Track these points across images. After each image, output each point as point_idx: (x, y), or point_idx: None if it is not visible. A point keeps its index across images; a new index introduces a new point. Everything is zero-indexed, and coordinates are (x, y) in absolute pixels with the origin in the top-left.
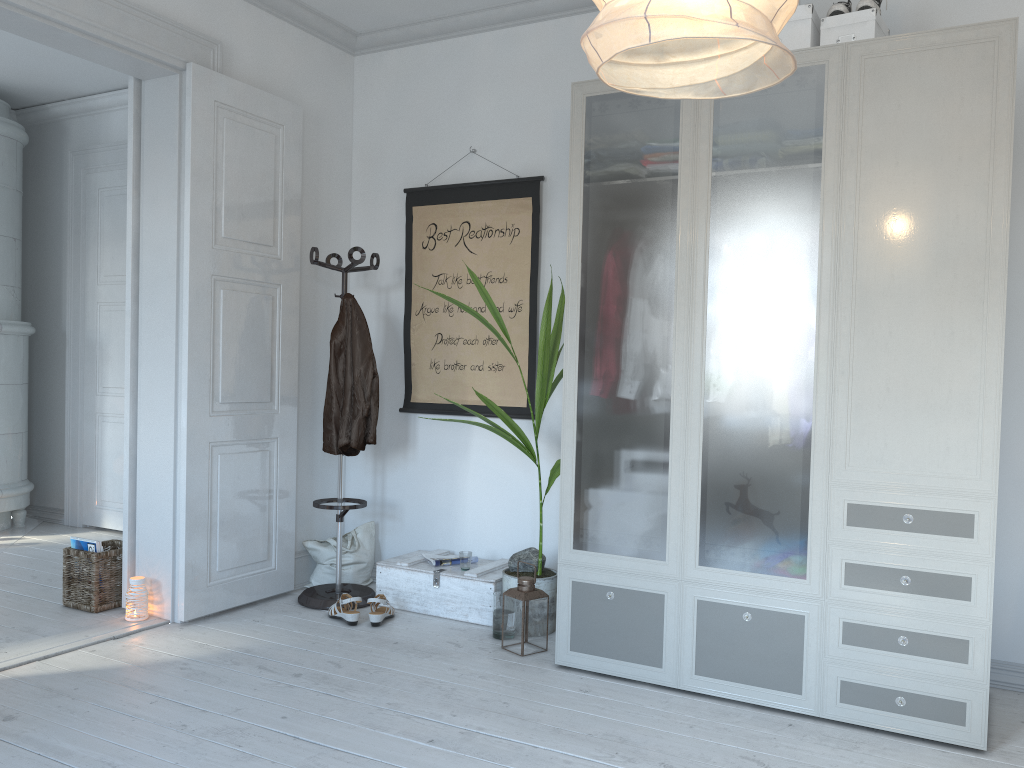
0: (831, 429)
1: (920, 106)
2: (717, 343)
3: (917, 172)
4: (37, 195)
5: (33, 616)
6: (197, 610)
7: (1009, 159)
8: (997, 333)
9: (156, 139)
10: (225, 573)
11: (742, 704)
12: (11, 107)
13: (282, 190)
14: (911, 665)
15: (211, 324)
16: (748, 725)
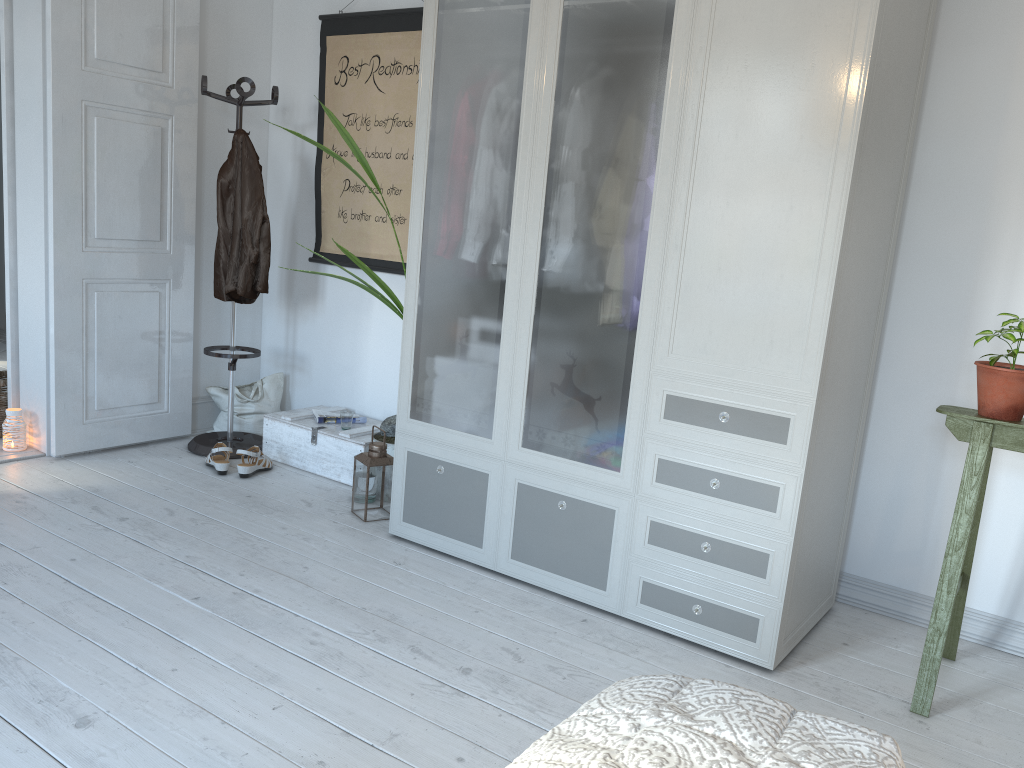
0: (658, 311)
1: None
2: None
3: (776, 8)
4: None
5: None
6: (71, 446)
7: None
8: (838, 211)
9: None
10: (106, 412)
11: (552, 594)
12: None
13: (174, 10)
14: (711, 573)
15: (82, 154)
16: (539, 616)
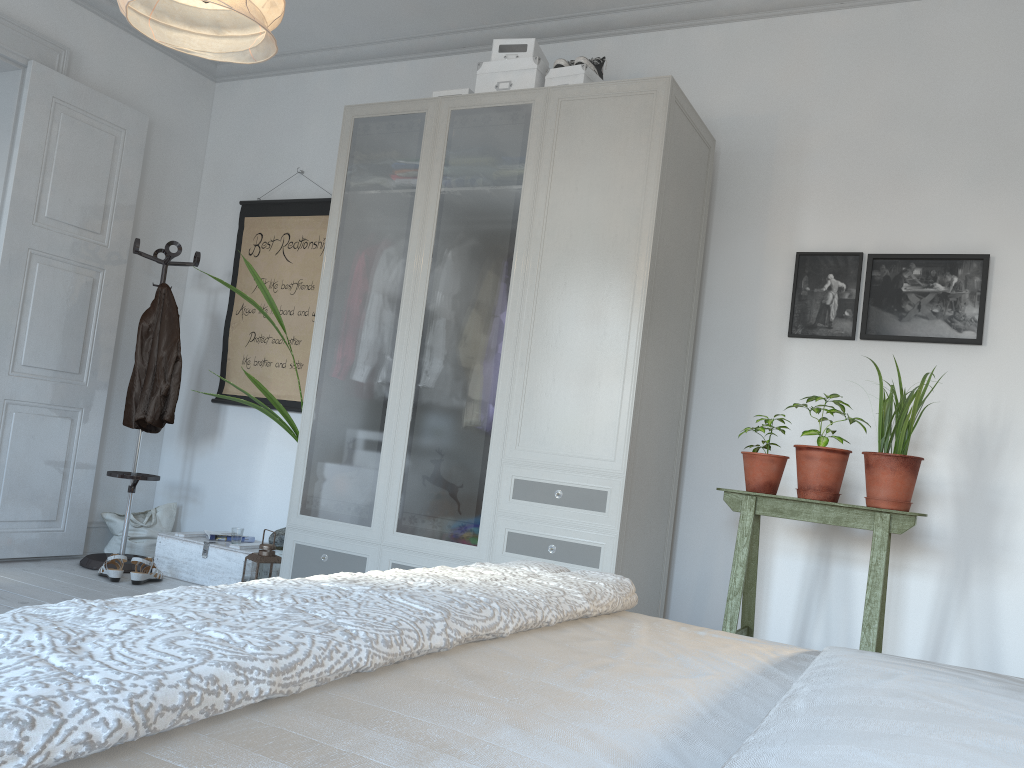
0: (508, 413)
1: (597, 143)
2: None
3: (590, 197)
4: None
5: None
6: None
7: (656, 190)
8: (636, 335)
9: None
10: (6, 524)
11: None
12: None
13: (117, 186)
14: None
15: (22, 292)
16: None
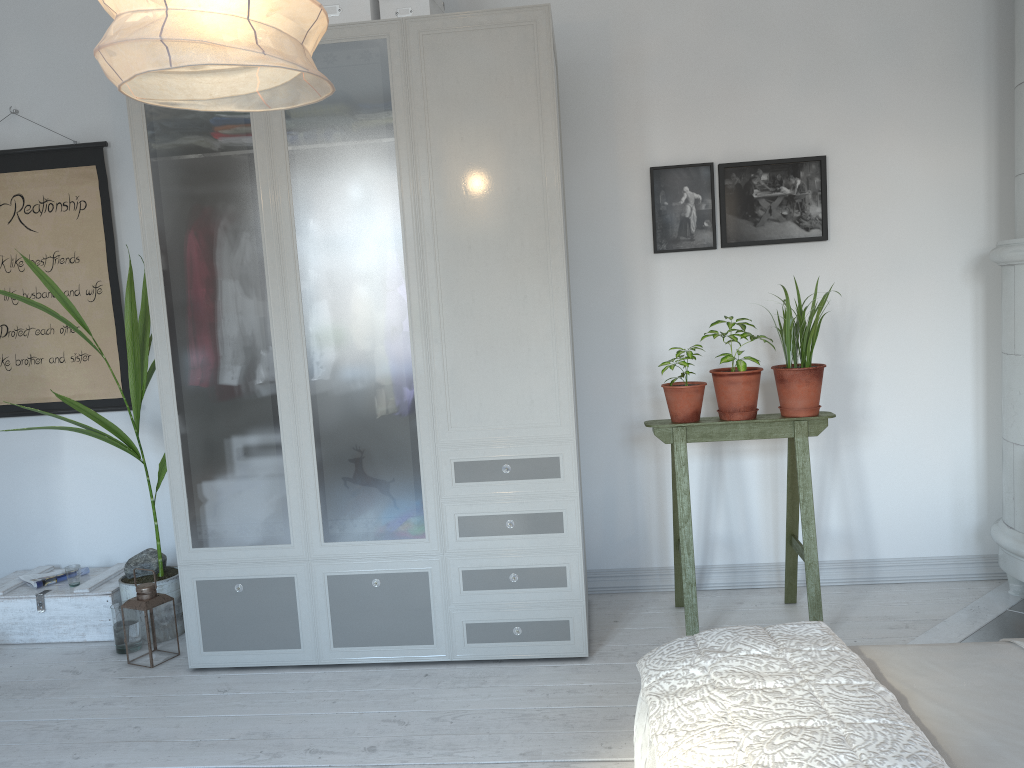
0: (432, 395)
1: (477, 84)
2: (325, 301)
3: (481, 147)
4: None
5: None
6: None
7: (555, 136)
8: (561, 294)
9: None
10: None
11: (382, 665)
12: None
13: None
14: (523, 597)
15: None
16: (388, 685)
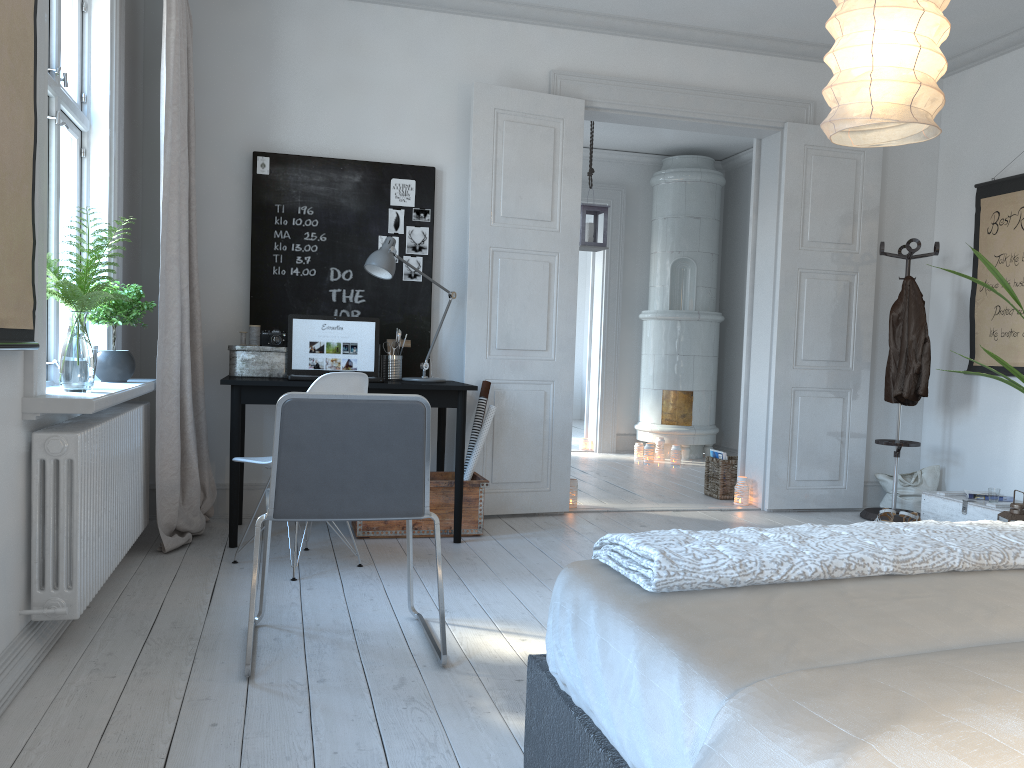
0: None
1: None
2: None
3: None
4: (732, 220)
5: (683, 495)
6: (778, 504)
7: None
8: None
9: (766, 178)
10: (801, 483)
11: None
12: (717, 159)
13: (861, 200)
14: None
15: (796, 303)
16: None
